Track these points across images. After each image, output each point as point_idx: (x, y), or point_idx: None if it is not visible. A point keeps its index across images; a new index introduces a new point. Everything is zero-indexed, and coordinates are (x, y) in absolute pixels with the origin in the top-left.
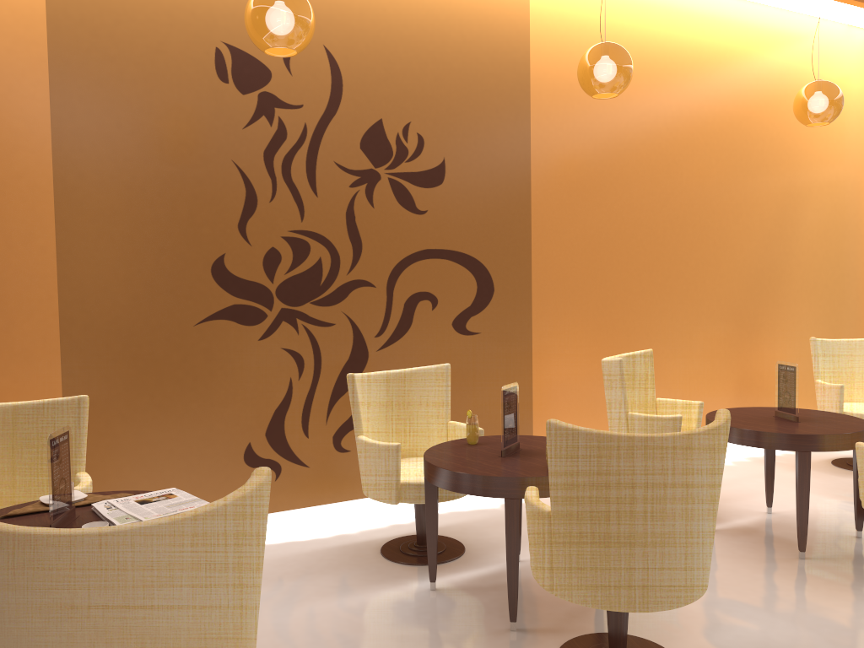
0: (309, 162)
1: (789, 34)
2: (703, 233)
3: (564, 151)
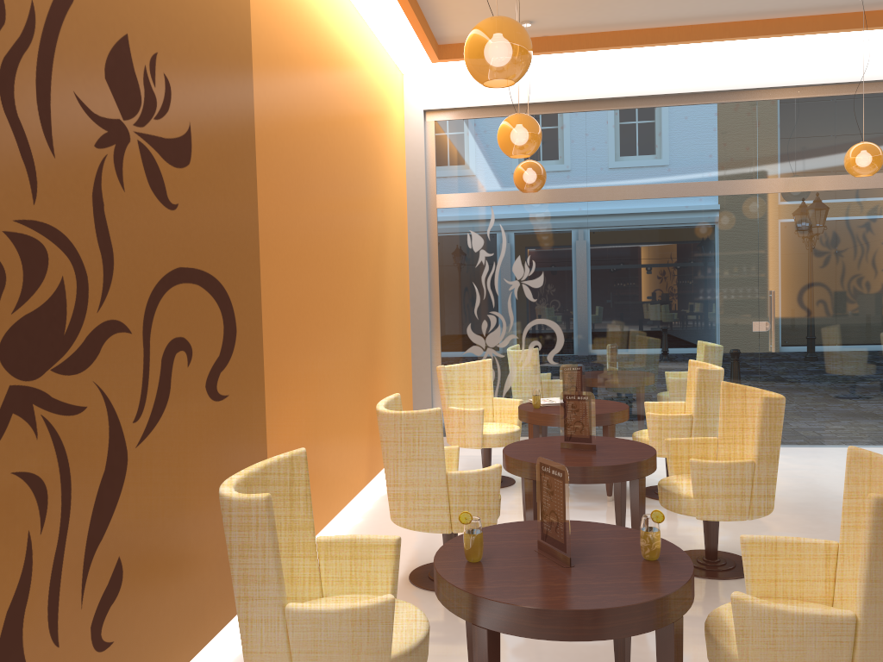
0: (40, 83)
1: (376, 59)
2: (350, 258)
3: (277, 142)
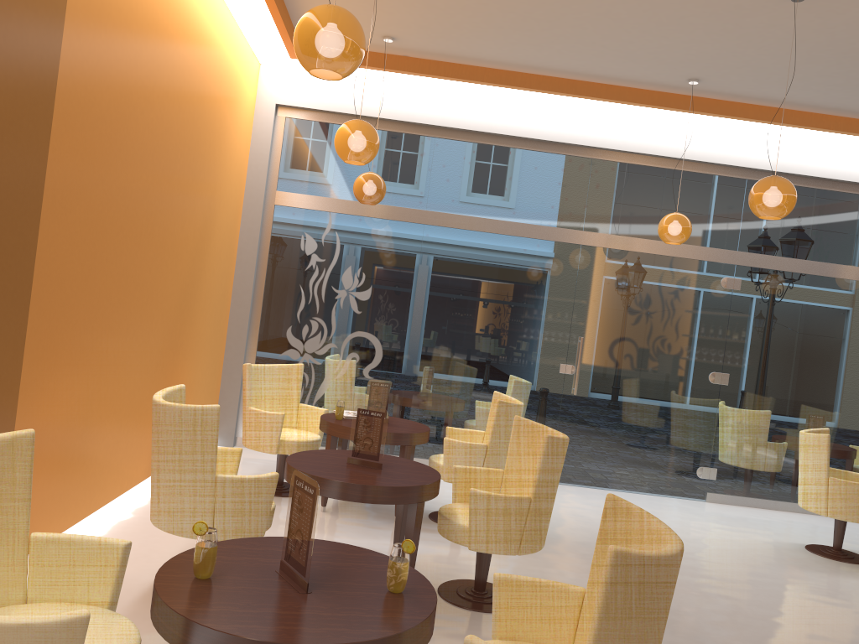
0: None
1: (230, 40)
2: (164, 236)
3: (86, 94)
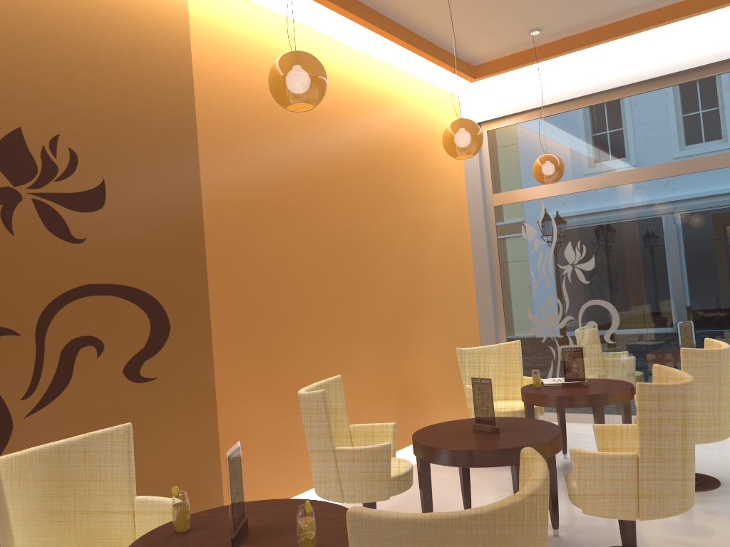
0: None
1: (406, 91)
2: (360, 259)
3: (234, 178)
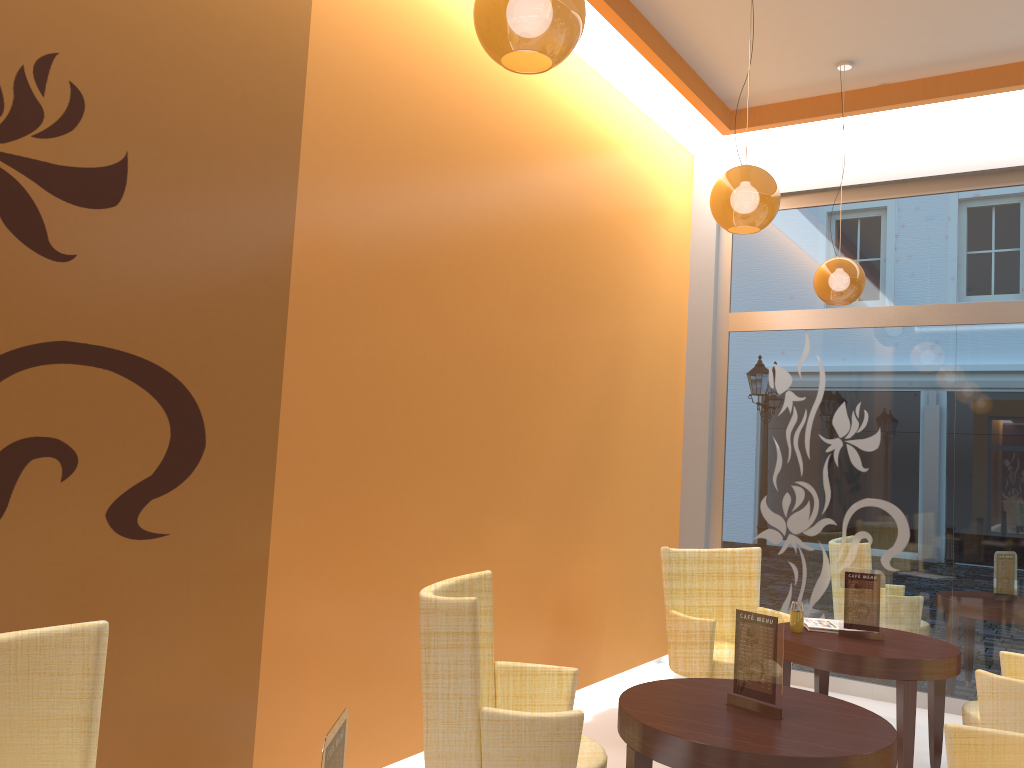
0: None
1: (627, 129)
2: (528, 380)
3: (353, 205)
